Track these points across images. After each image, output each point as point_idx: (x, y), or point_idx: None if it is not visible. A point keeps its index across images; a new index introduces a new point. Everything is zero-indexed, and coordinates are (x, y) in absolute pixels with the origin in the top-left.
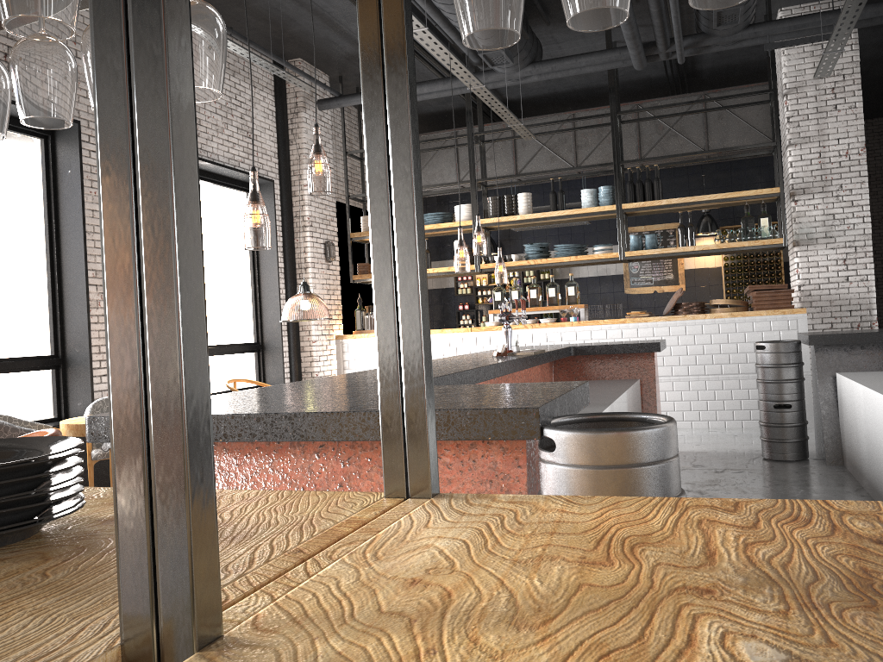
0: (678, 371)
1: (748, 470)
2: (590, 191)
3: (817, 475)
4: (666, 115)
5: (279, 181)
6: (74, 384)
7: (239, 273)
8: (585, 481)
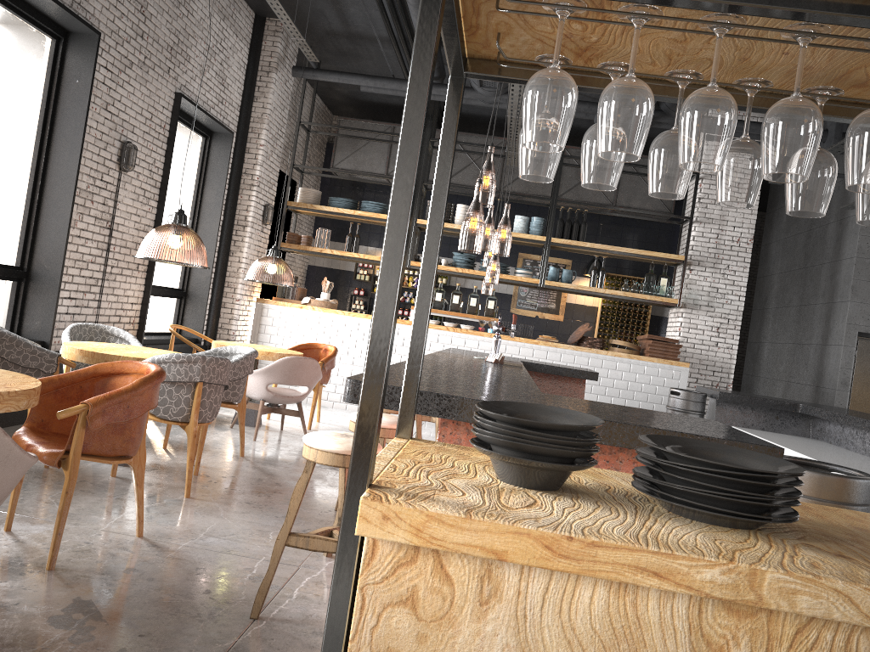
0: None
1: None
2: (524, 219)
3: None
4: None
5: (236, 134)
6: (35, 302)
7: None
8: None
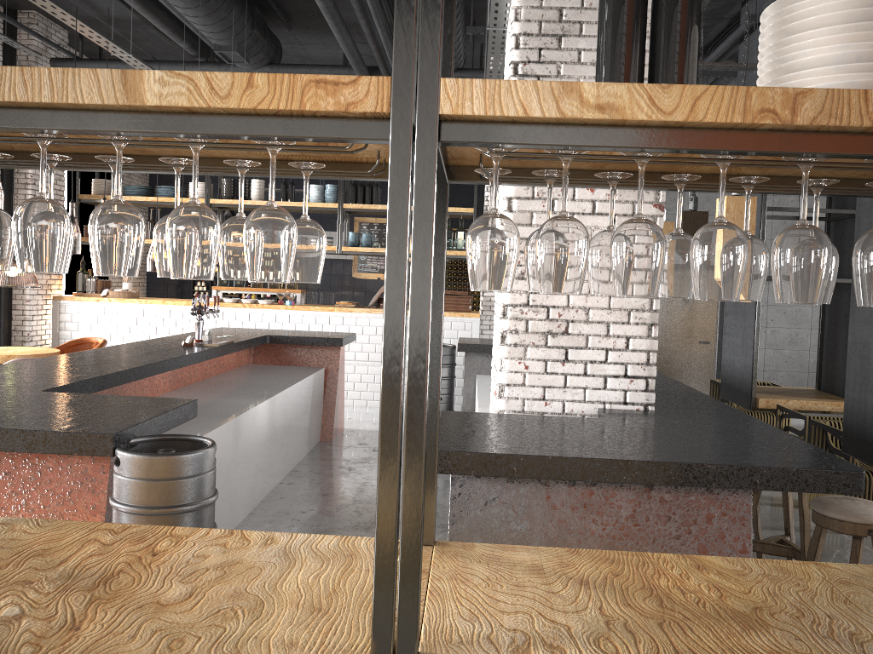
0: (373, 357)
1: None
2: (318, 187)
3: None
4: None
5: None
6: None
7: None
8: (136, 489)
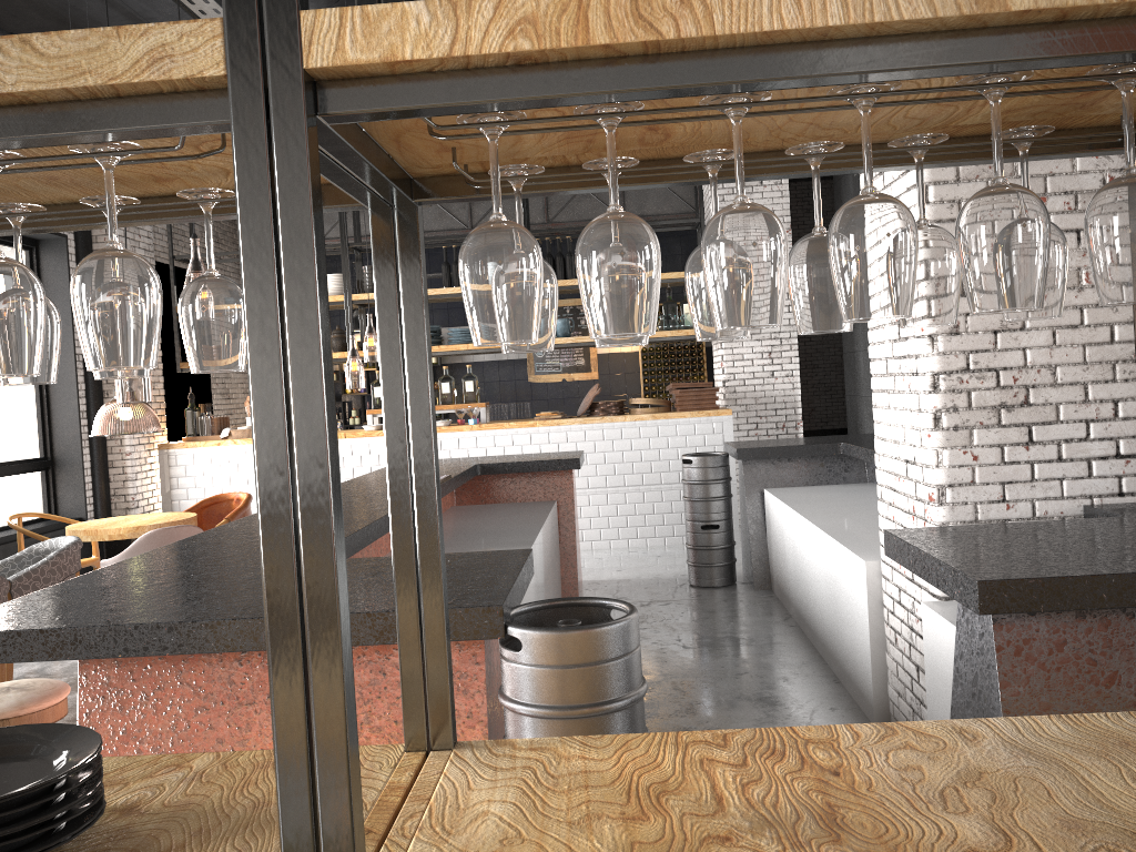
0: (595, 482)
1: (675, 601)
2: None
3: (745, 603)
4: None
5: (75, 236)
6: None
7: None
8: (554, 681)
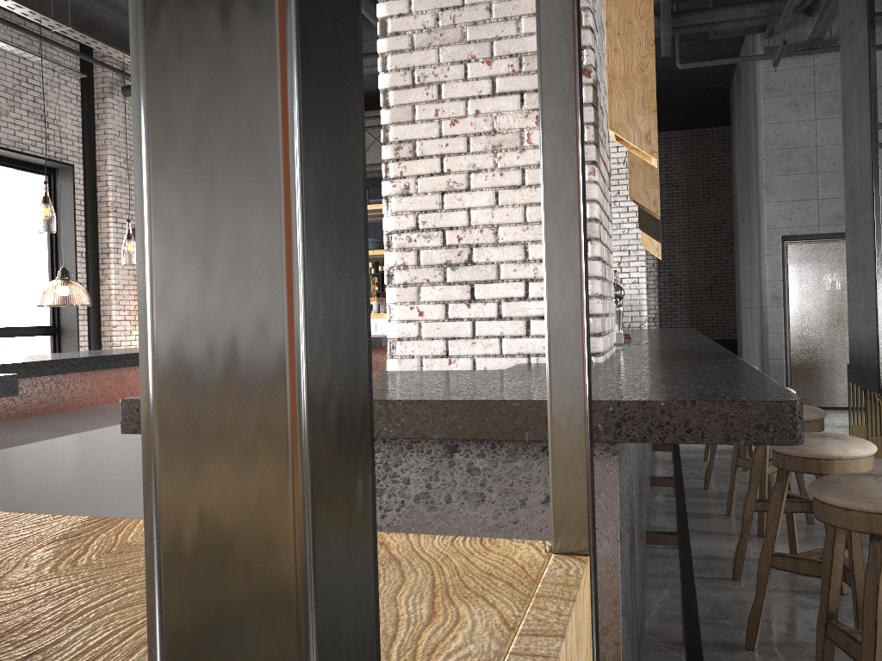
0: None
1: None
2: None
3: None
4: None
5: (83, 166)
6: None
7: (33, 256)
8: None
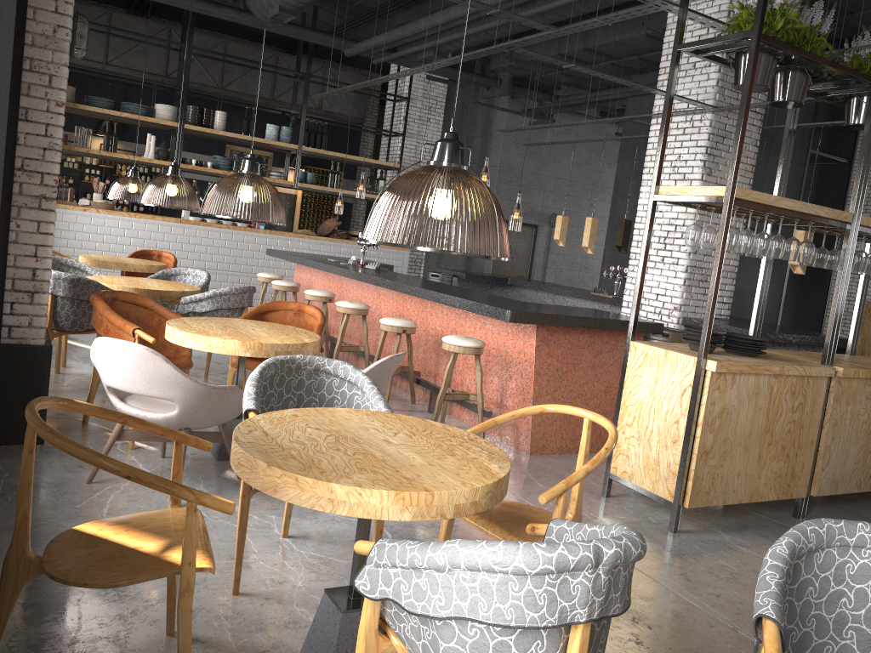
0: None
1: None
2: (276, 127)
3: None
4: (332, 86)
5: None
6: None
7: None
8: None
